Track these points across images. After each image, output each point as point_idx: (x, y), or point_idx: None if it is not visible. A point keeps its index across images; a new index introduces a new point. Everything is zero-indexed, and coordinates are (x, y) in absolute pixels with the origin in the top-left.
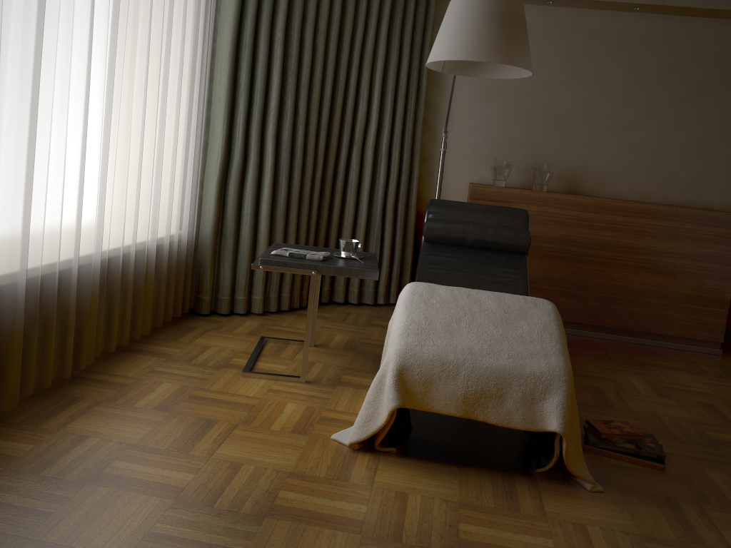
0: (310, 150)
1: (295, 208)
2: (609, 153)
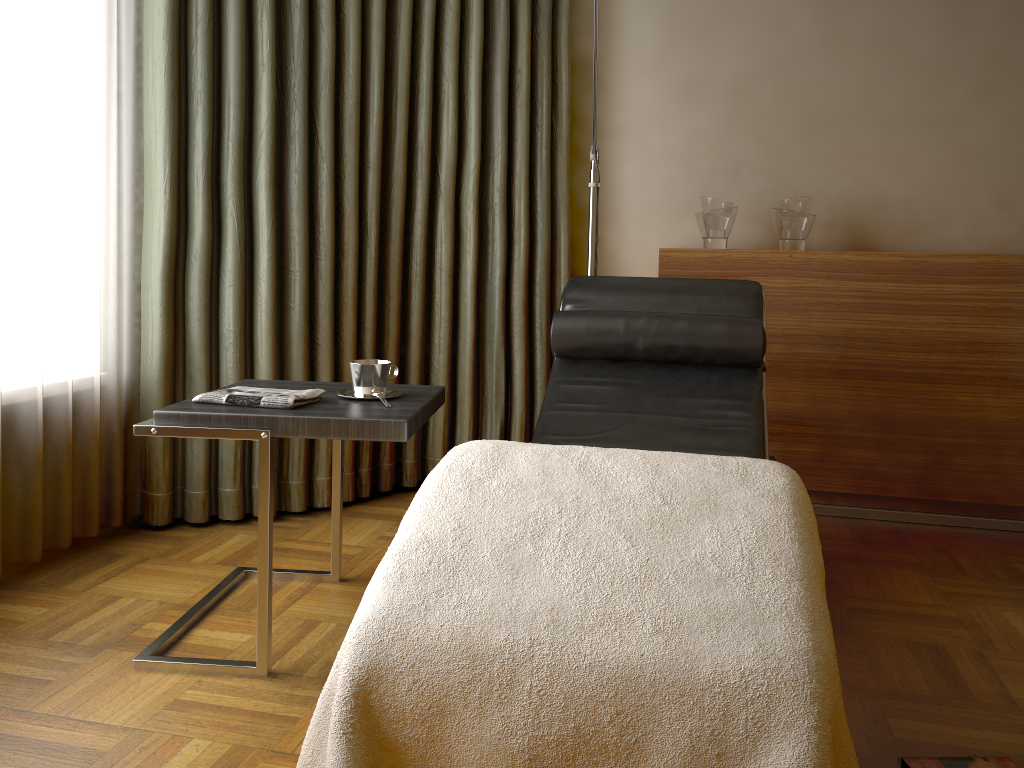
0: (349, 208)
1: (326, 316)
2: (921, 171)
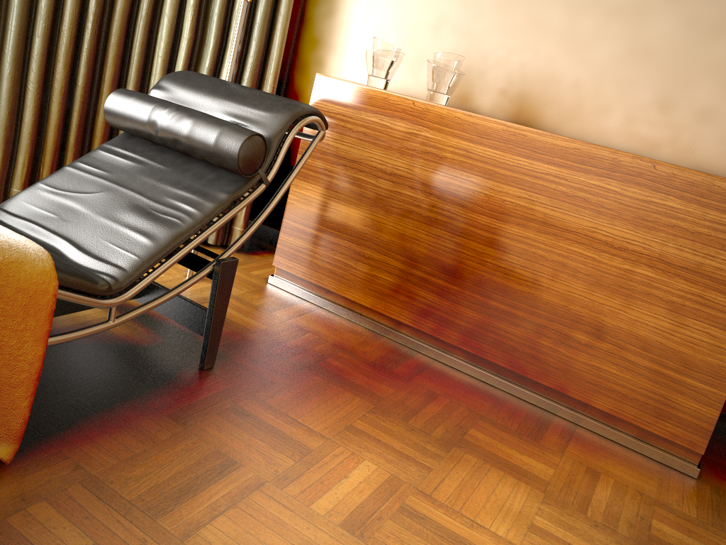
0: None
1: (35, 66)
2: (596, 58)
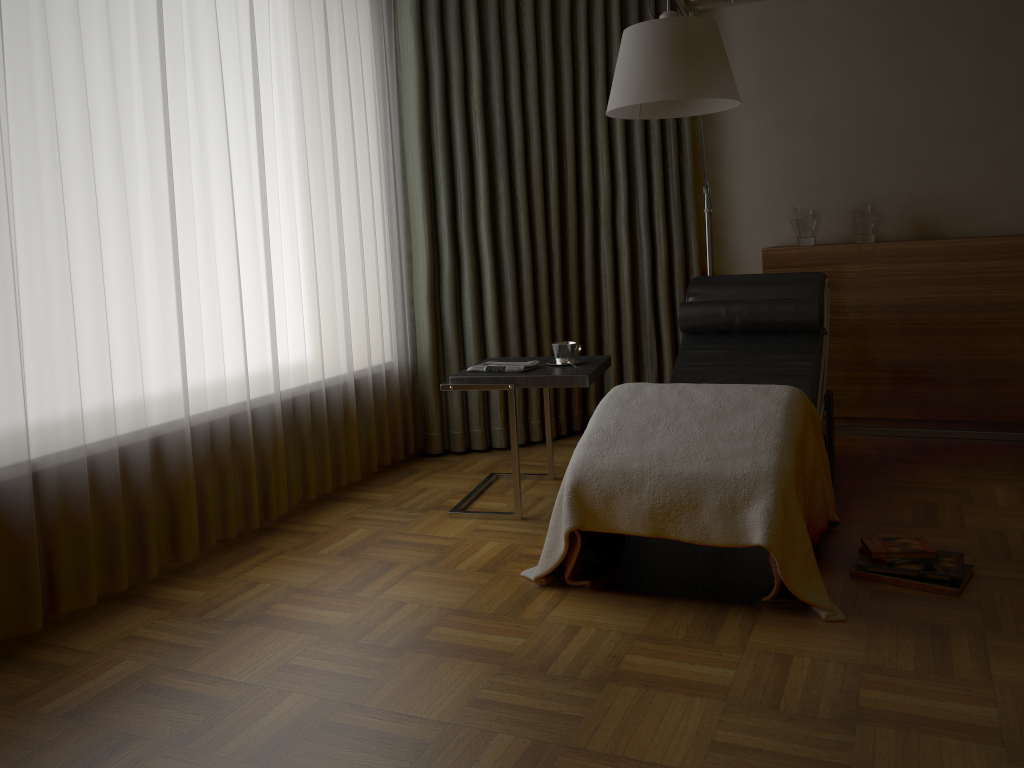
0: (540, 240)
1: (529, 314)
2: (971, 172)
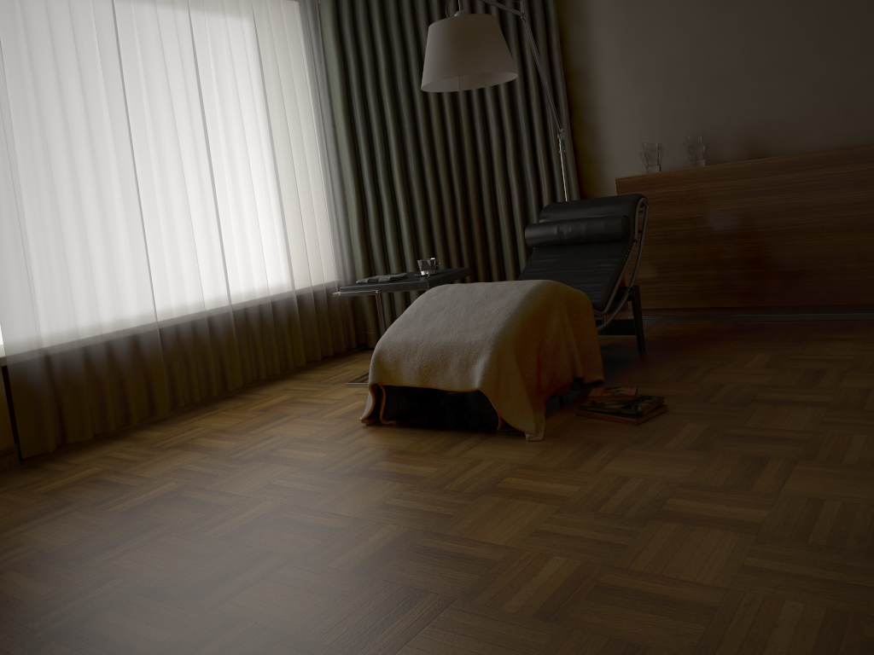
0: (443, 184)
1: (438, 240)
2: (789, 101)
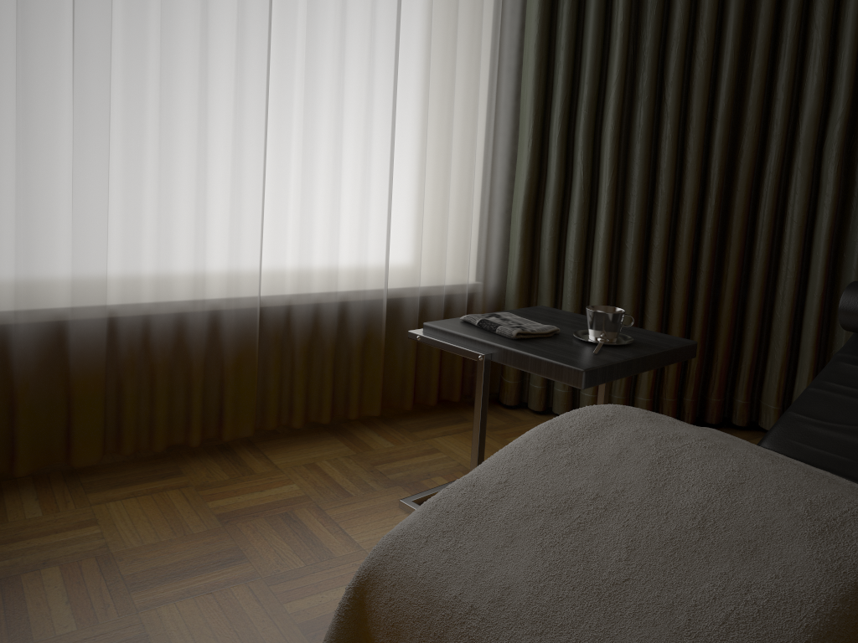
0: (691, 159)
1: (657, 257)
2: None
